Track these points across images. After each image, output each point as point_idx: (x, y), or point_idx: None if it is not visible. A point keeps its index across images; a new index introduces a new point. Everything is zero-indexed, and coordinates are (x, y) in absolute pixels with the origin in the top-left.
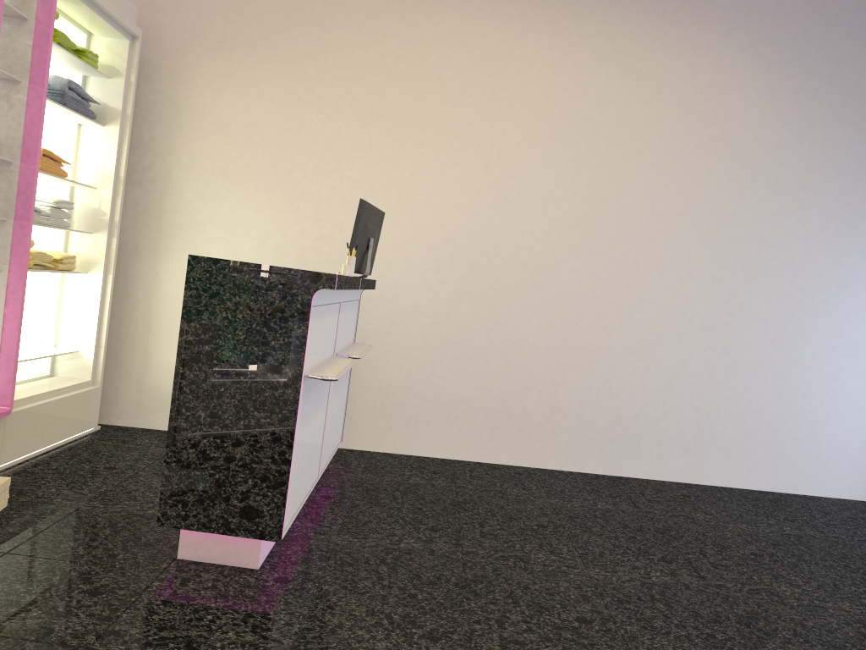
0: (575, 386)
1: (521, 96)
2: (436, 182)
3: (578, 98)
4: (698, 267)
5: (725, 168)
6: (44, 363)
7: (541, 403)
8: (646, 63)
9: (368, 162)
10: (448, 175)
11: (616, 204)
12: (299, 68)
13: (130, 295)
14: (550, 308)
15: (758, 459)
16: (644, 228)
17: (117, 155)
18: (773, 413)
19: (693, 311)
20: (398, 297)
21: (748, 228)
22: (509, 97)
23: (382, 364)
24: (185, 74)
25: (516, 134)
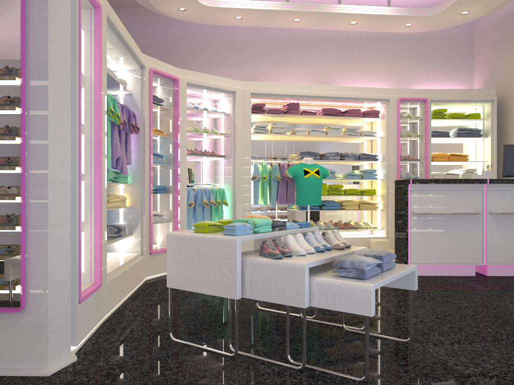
0: None
1: None
2: None
3: None
4: None
5: None
6: None
7: None
8: None
9: None
10: None
11: None
12: None
13: None
14: None
15: None
16: None
17: (492, 147)
18: None
19: None
20: None
21: None
22: None
23: None
24: None
25: None
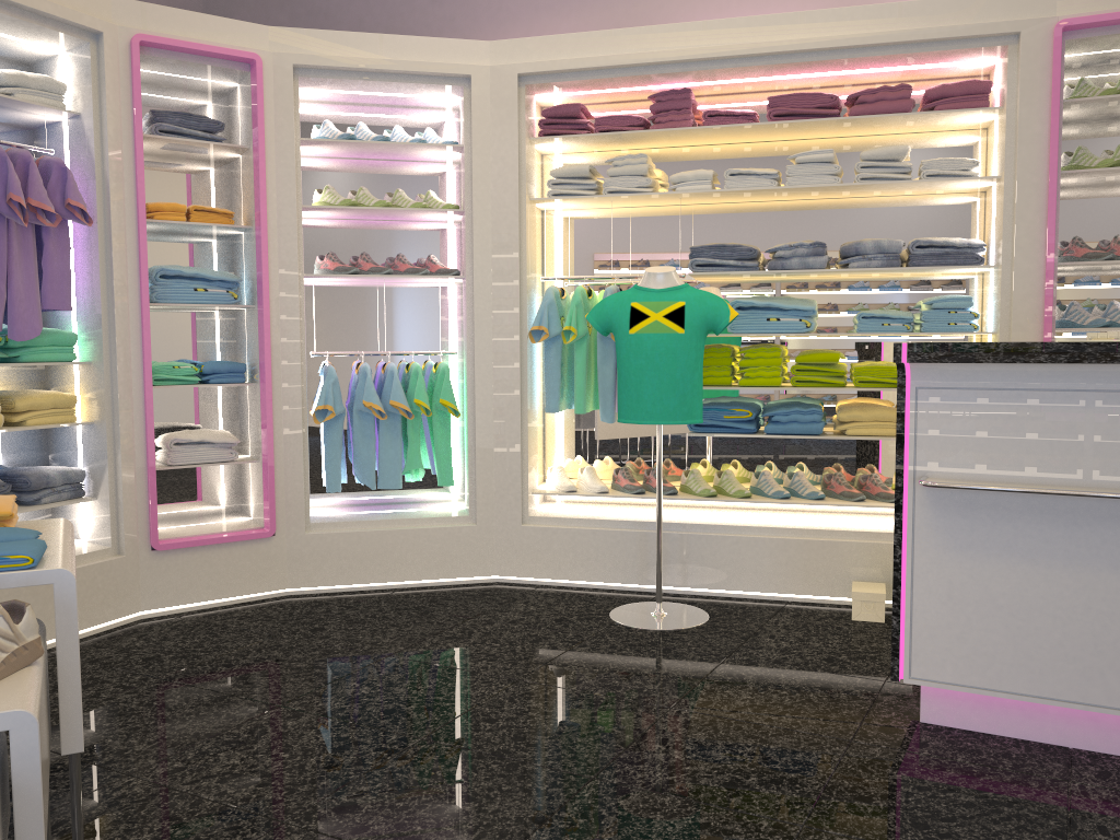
0: None
1: None
2: None
3: None
4: None
5: None
6: None
7: None
8: None
9: None
10: None
11: None
12: None
13: None
14: None
15: None
16: None
17: None
18: None
19: None
20: None
21: None
22: None
23: None
24: None
25: None
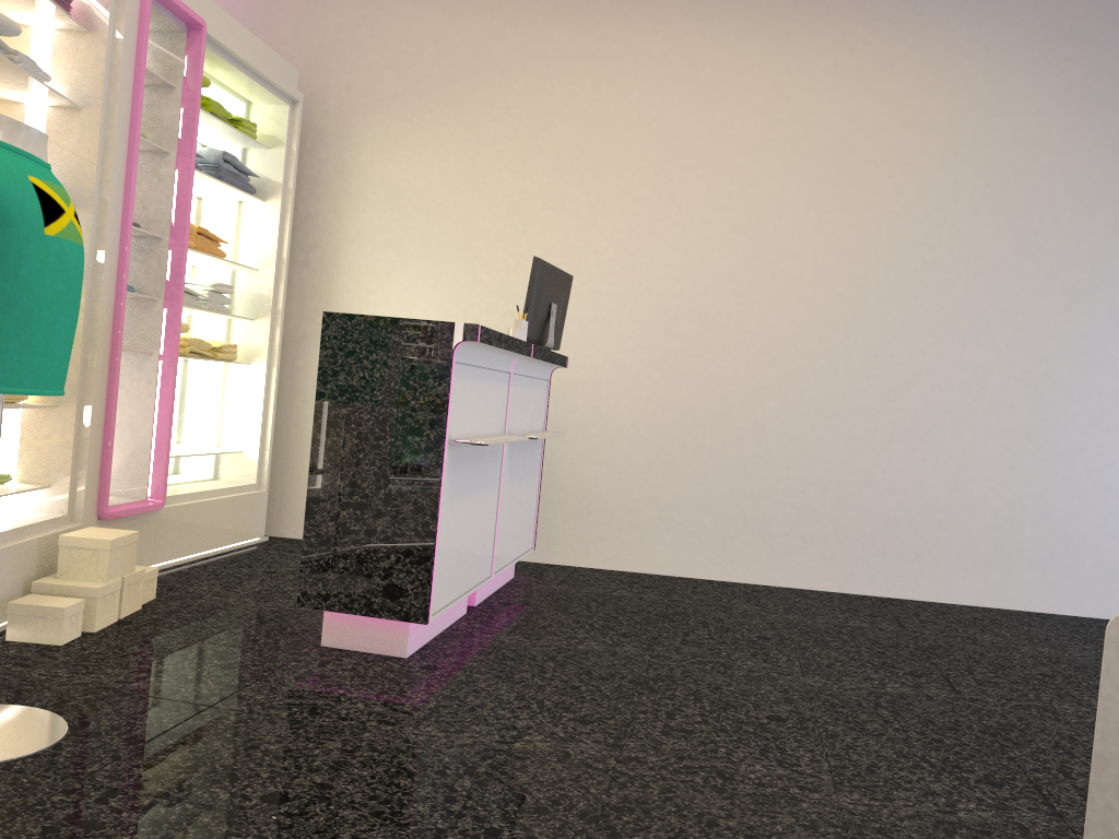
0: (829, 483)
1: (743, 131)
2: (643, 241)
3: (814, 128)
4: (986, 328)
5: (1015, 201)
6: (207, 466)
7: (786, 505)
8: (901, 79)
9: (560, 223)
10: (657, 232)
11: (870, 254)
12: (478, 122)
13: (298, 390)
14: (791, 387)
15: (1085, 575)
16: (910, 282)
17: (280, 232)
18: (1103, 515)
19: (982, 385)
20: (602, 380)
21: (1051, 274)
22: (728, 134)
23: (586, 461)
24: (352, 139)
25: (738, 178)
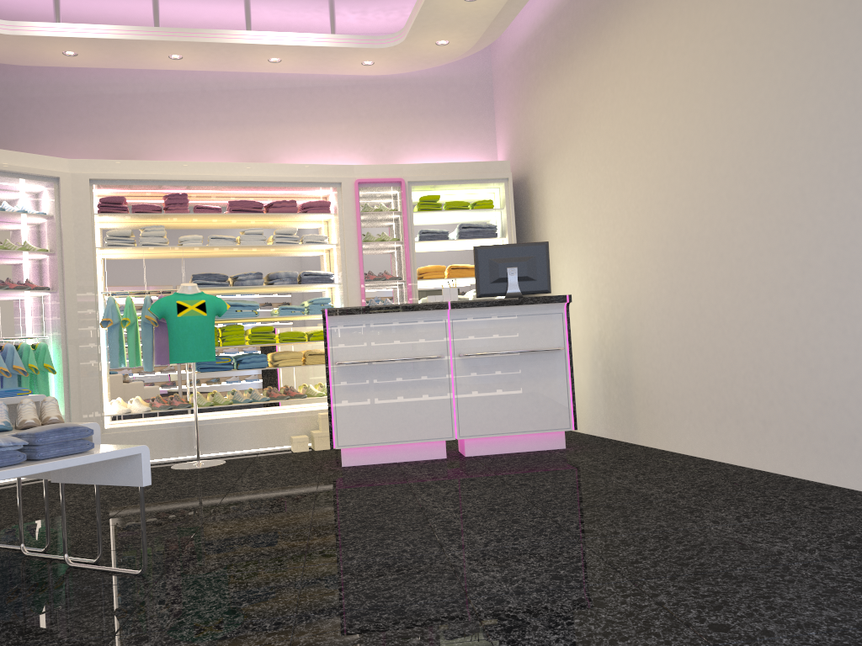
0: (773, 366)
1: (678, 73)
2: (645, 189)
3: (716, 40)
4: None
5: None
6: None
7: (748, 391)
8: None
9: (611, 195)
10: (650, 179)
11: (768, 132)
12: (576, 146)
13: None
14: (735, 279)
15: None
16: (801, 144)
17: None
18: None
19: None
20: (641, 302)
21: None
22: (671, 81)
23: (642, 365)
24: (544, 184)
25: (681, 112)
